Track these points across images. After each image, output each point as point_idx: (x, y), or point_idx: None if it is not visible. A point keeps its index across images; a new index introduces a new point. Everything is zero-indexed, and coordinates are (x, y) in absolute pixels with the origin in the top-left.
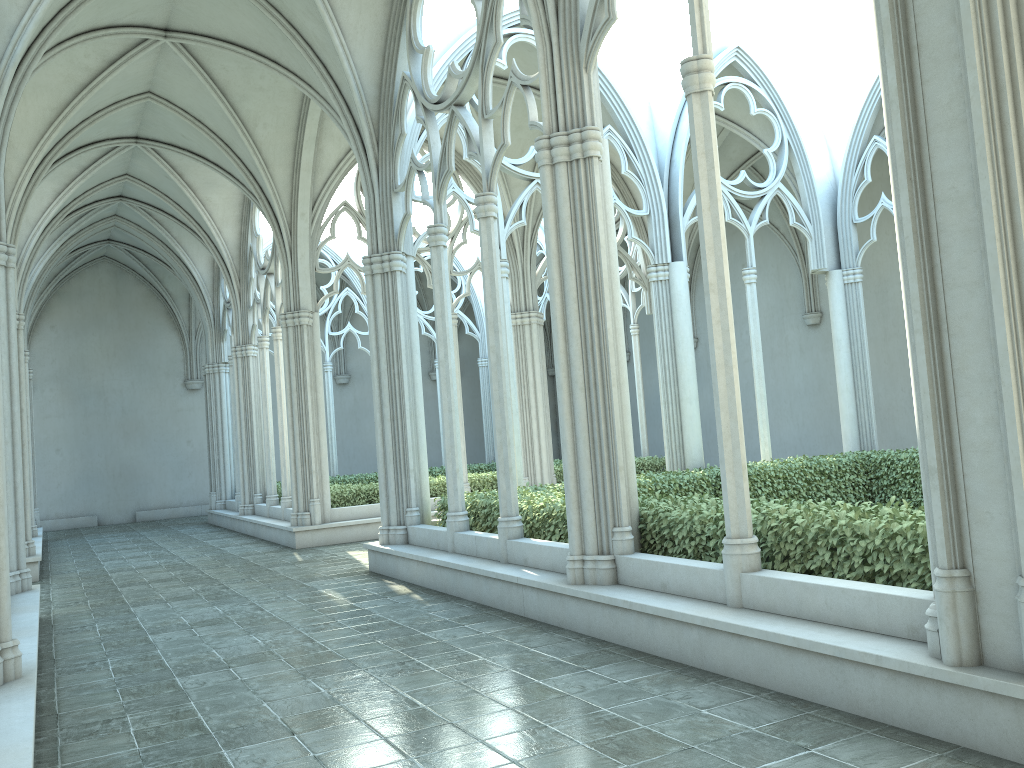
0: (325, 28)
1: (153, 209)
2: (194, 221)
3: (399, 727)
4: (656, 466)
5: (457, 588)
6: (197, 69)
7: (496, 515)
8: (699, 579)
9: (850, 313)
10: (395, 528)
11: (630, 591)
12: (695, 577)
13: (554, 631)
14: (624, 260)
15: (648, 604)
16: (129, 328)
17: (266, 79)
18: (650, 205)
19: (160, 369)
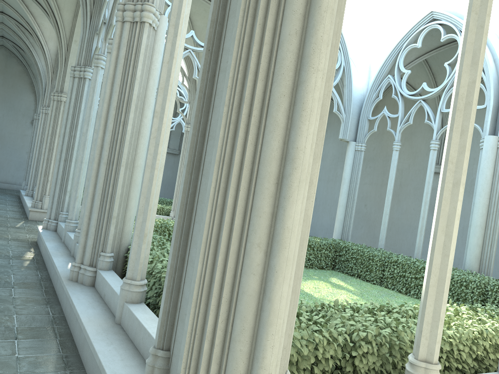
0: None
1: (17, 23)
2: (35, 34)
3: None
4: None
5: (48, 263)
6: None
7: None
8: (113, 298)
9: (354, 166)
10: (51, 221)
11: (88, 294)
12: (113, 296)
13: (52, 305)
14: None
15: (76, 306)
16: (8, 86)
17: None
18: None
19: (20, 111)
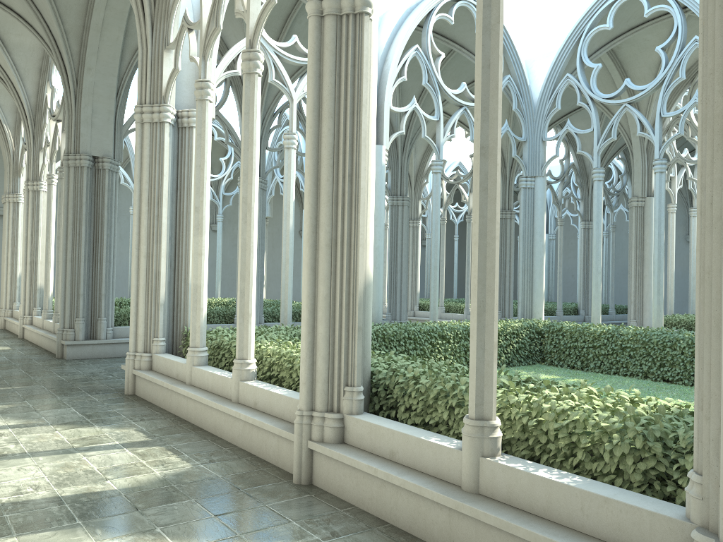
0: None
1: None
2: None
3: None
4: None
5: None
6: None
7: None
8: None
9: None
10: None
11: None
12: None
13: None
14: None
15: None
16: None
17: None
18: None
19: None
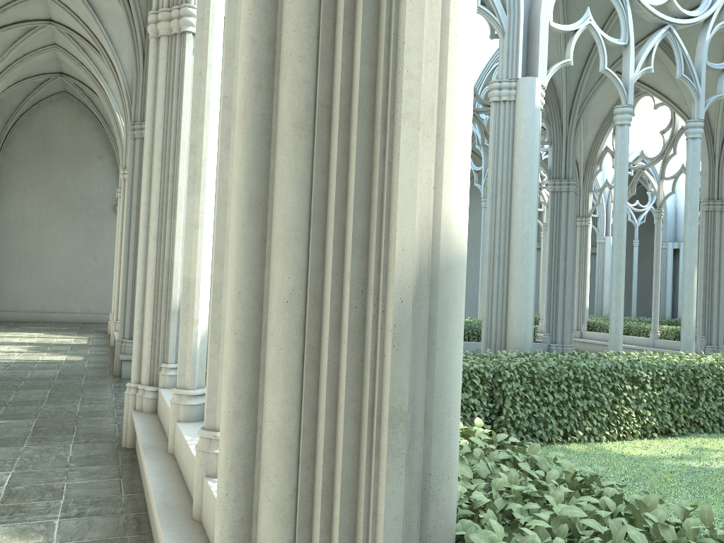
0: None
1: None
2: None
3: None
4: None
5: None
6: None
7: None
8: None
9: None
10: None
11: None
12: None
13: None
14: None
15: None
16: None
17: None
18: None
19: None
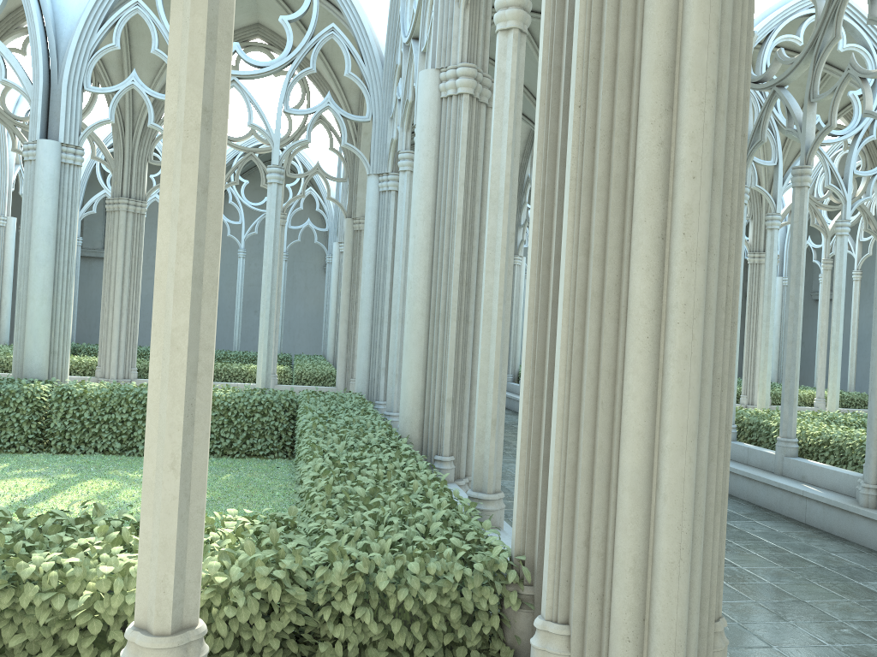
0: None
1: None
2: None
3: (761, 595)
4: (864, 402)
5: (729, 487)
6: (529, 39)
7: (763, 433)
8: None
9: None
10: None
11: None
12: None
13: (842, 541)
14: (861, 213)
15: None
16: None
17: None
18: None
19: None
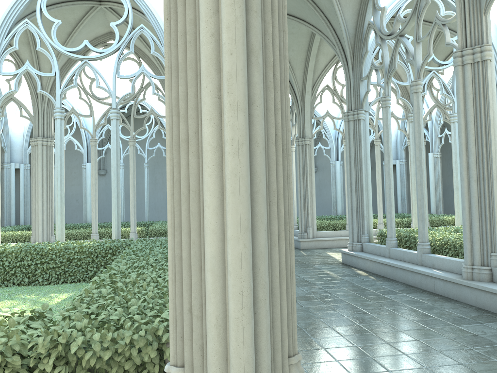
0: (331, 2)
1: None
2: None
3: (392, 339)
4: None
5: (393, 275)
6: None
7: (412, 241)
8: None
9: None
10: (356, 243)
11: None
12: None
13: (454, 302)
14: None
15: None
16: None
17: (295, 28)
18: (496, 81)
19: None
